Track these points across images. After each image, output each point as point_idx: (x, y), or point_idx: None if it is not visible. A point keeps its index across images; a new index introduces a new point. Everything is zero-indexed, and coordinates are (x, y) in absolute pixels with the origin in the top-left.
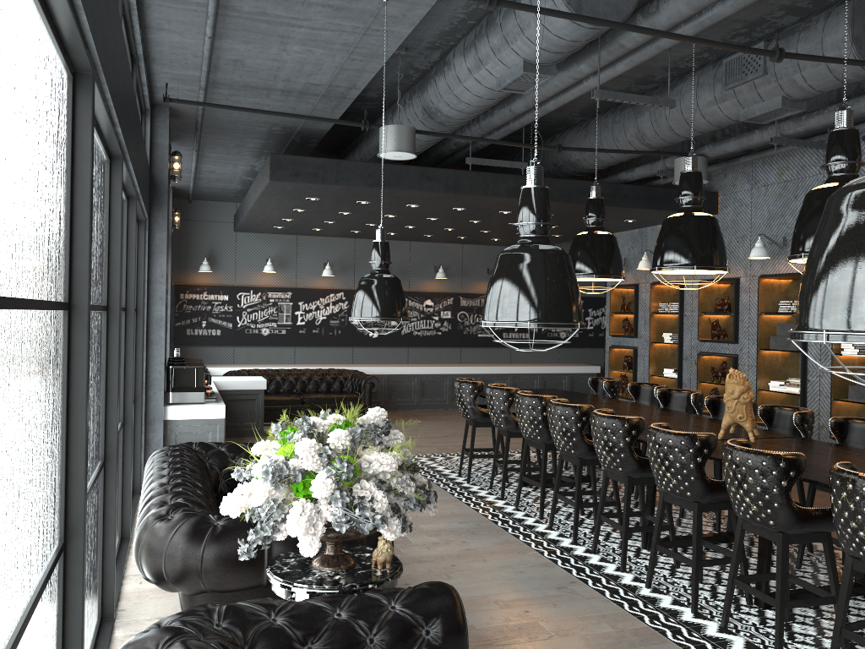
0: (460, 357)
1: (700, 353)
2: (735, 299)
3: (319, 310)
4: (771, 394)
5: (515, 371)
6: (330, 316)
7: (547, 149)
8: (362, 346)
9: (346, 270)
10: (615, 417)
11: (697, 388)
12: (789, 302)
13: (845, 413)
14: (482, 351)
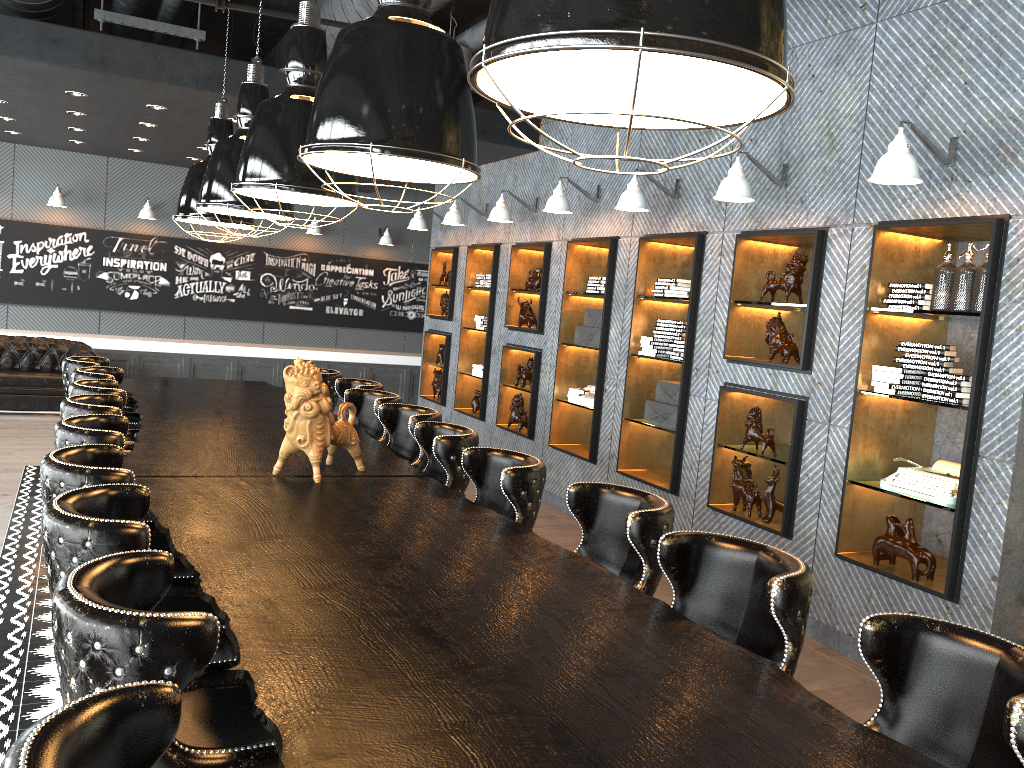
0: (263, 336)
1: (506, 345)
2: (544, 272)
3: (47, 255)
4: (575, 406)
5: (332, 358)
6: (65, 265)
7: (200, 2)
8: (114, 310)
9: (93, 202)
10: (71, 429)
11: (499, 393)
12: (598, 278)
13: (643, 439)
14: (296, 330)
